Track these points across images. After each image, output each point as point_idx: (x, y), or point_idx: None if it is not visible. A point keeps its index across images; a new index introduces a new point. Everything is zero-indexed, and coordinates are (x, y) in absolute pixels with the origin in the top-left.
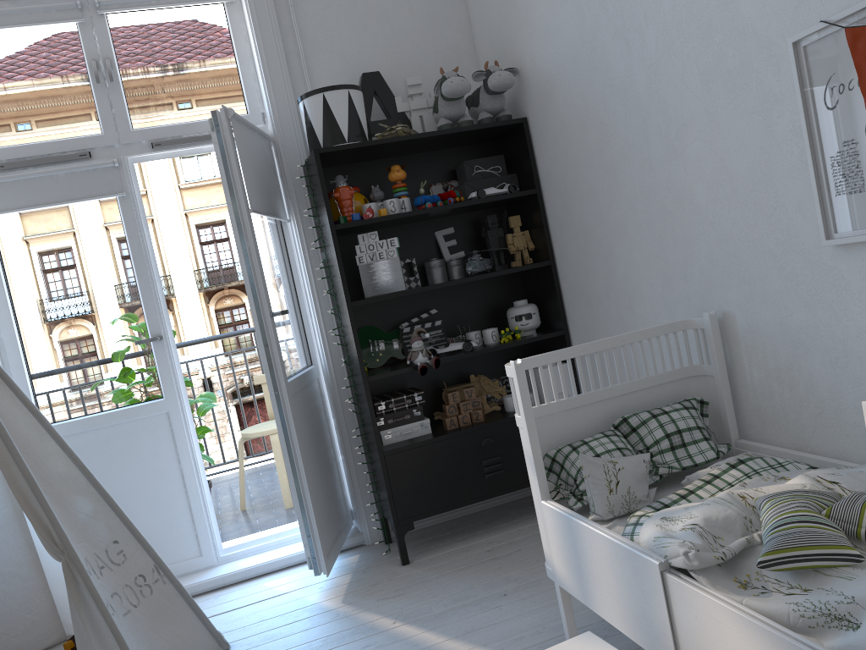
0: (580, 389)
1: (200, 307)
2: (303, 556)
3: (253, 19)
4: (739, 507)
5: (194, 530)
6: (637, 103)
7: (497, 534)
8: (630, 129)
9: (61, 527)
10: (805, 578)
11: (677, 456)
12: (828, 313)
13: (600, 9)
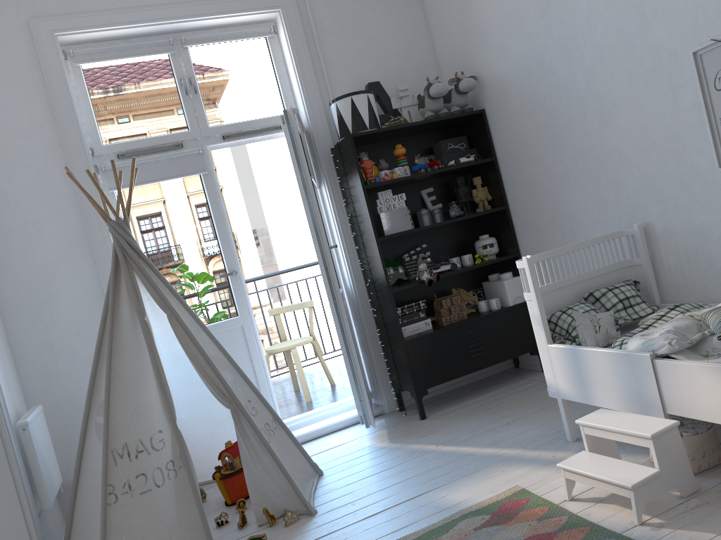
0: None
1: None
2: (343, 423)
3: (291, 47)
4: (692, 319)
5: None
6: (577, 94)
7: (482, 396)
8: (572, 112)
9: (229, 385)
10: None
11: (628, 313)
12: (720, 213)
13: (547, 35)
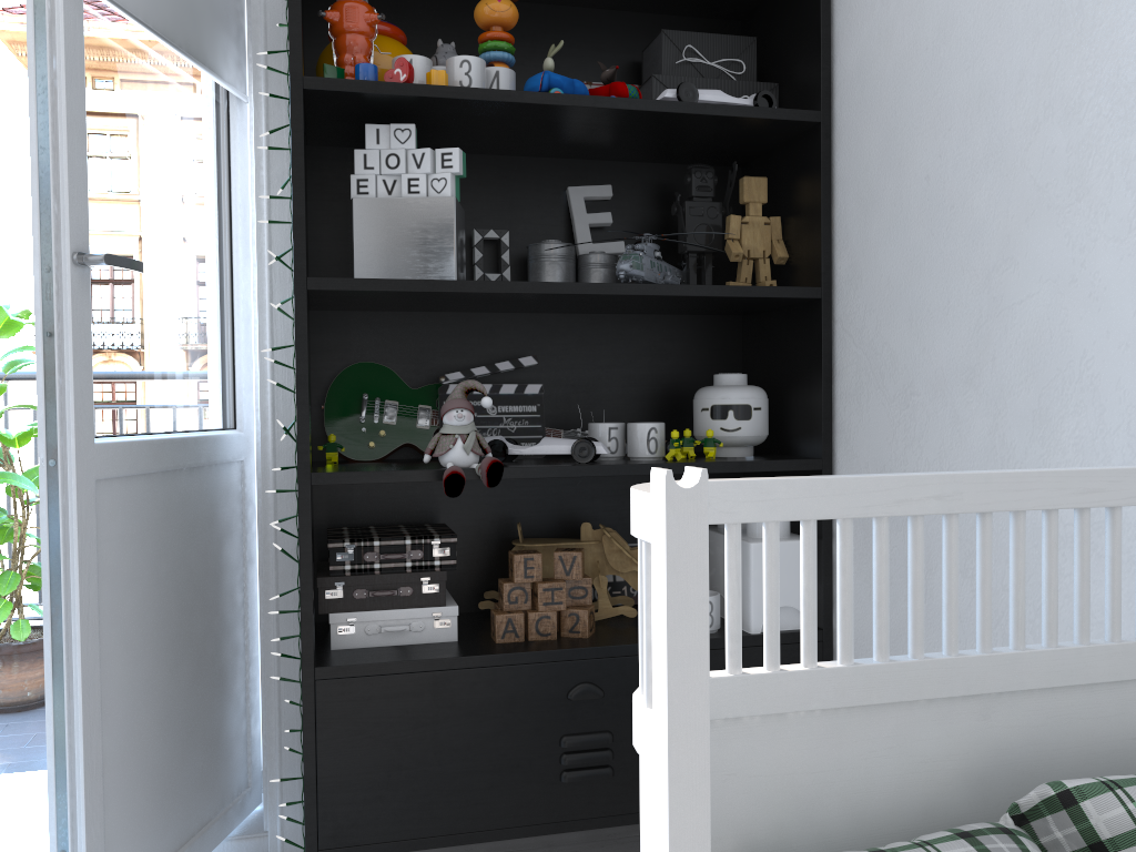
0: (833, 608)
1: None
2: None
3: None
4: None
5: None
6: None
7: None
8: None
9: None
10: None
11: None
12: None
13: None
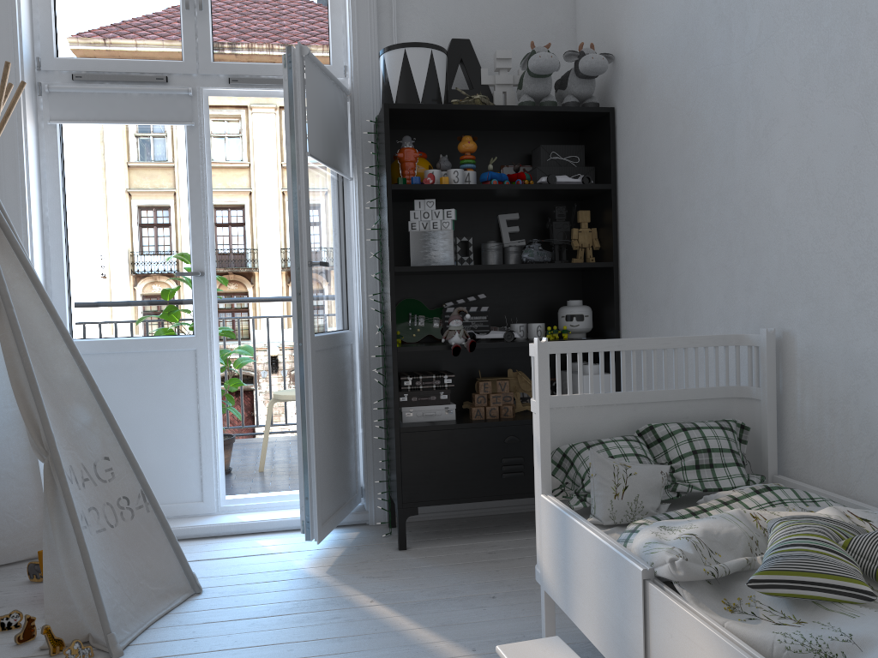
0: None
1: (280, 286)
2: None
3: None
4: (747, 526)
5: (199, 474)
6: (729, 94)
7: (505, 539)
8: (717, 123)
9: (50, 428)
10: (802, 610)
11: (701, 476)
12: None
13: None
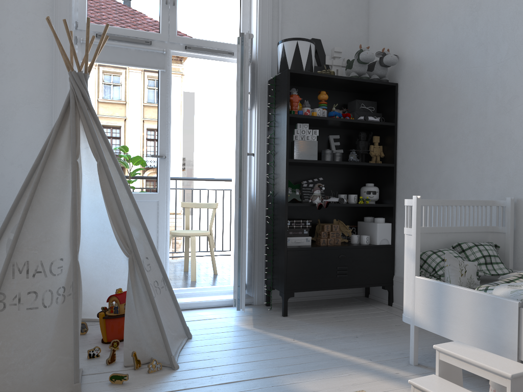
0: (394, 239)
1: None
2: (218, 303)
3: None
4: None
5: None
6: (484, 82)
7: (336, 311)
8: (475, 96)
9: (133, 237)
10: None
11: (488, 268)
12: None
13: (470, 30)
